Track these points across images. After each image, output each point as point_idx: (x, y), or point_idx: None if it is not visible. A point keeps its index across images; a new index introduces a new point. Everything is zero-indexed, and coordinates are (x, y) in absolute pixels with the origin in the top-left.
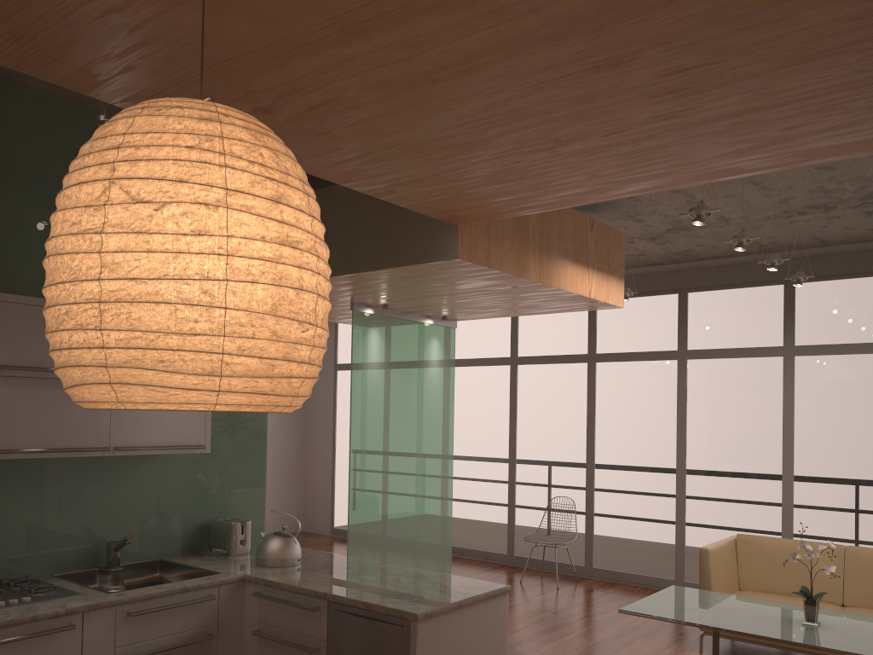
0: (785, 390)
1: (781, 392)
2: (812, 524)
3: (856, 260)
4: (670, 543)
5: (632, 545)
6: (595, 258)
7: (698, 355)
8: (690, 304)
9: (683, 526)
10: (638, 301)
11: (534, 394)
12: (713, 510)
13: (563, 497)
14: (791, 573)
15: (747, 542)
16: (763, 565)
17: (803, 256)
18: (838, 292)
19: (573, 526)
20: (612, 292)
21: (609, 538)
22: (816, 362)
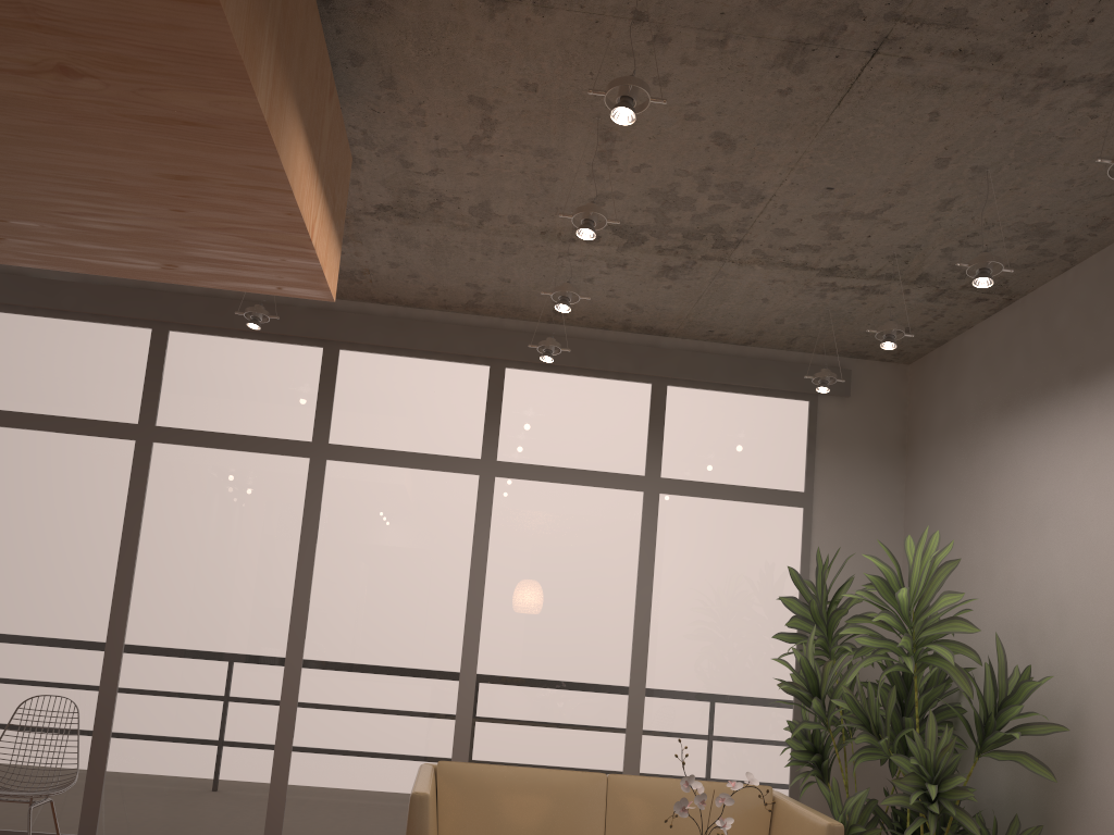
0: (478, 527)
1: (471, 530)
2: (498, 739)
3: (591, 351)
4: (261, 781)
5: (185, 788)
6: (326, 166)
7: (347, 454)
8: (341, 369)
9: (289, 749)
10: (250, 347)
11: (9, 487)
12: (345, 719)
13: (48, 698)
14: (529, 827)
15: (456, 776)
16: (483, 815)
17: (520, 330)
18: (563, 391)
19: (62, 756)
20: (331, 257)
21: (139, 777)
22: (525, 490)
